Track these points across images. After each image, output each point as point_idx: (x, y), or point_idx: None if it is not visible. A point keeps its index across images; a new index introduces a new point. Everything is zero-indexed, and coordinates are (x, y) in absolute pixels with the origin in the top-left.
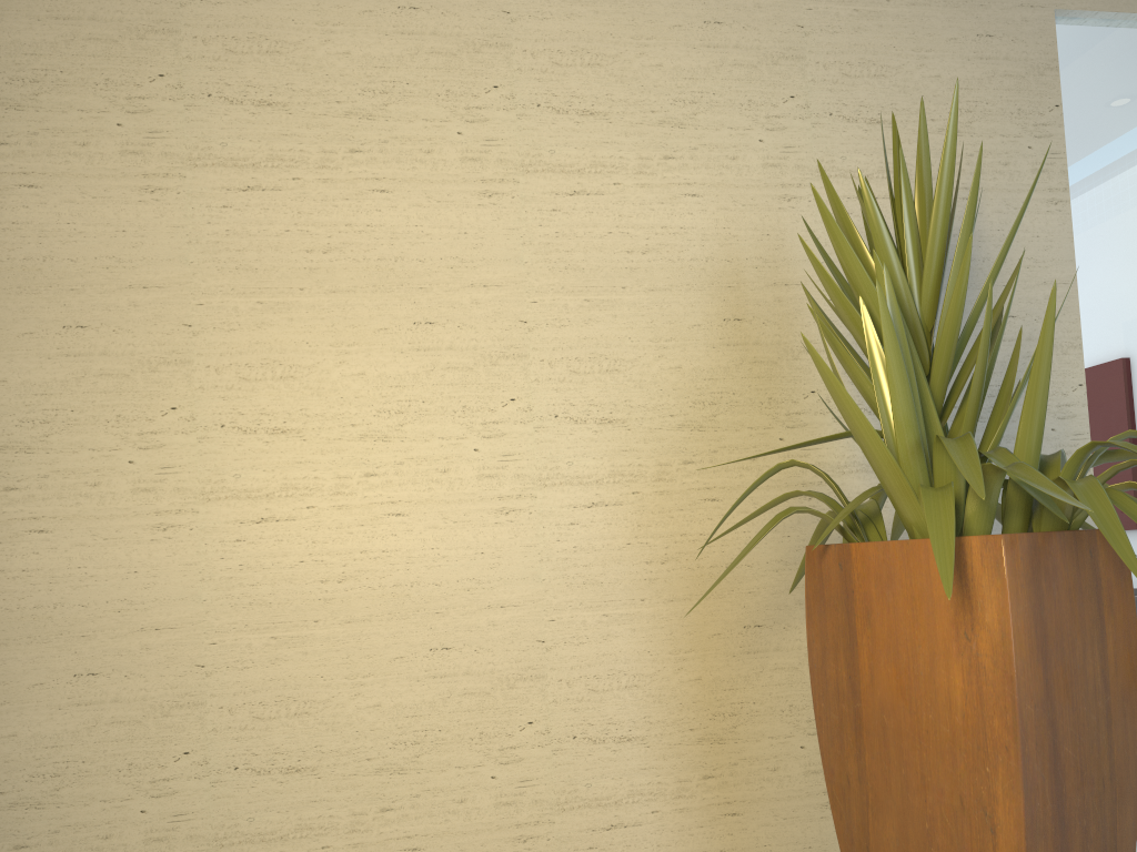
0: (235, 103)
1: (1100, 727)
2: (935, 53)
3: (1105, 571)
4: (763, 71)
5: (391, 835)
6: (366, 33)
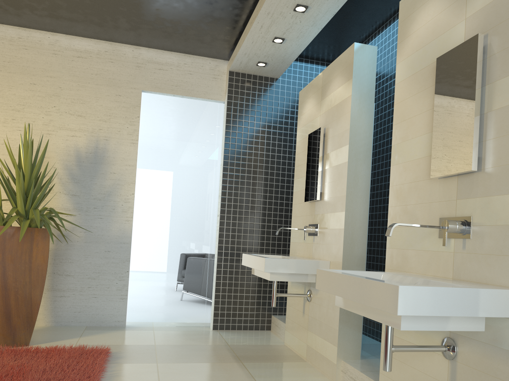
0: None
1: (26, 270)
2: (101, 99)
3: (37, 237)
4: (46, 98)
5: None
6: None
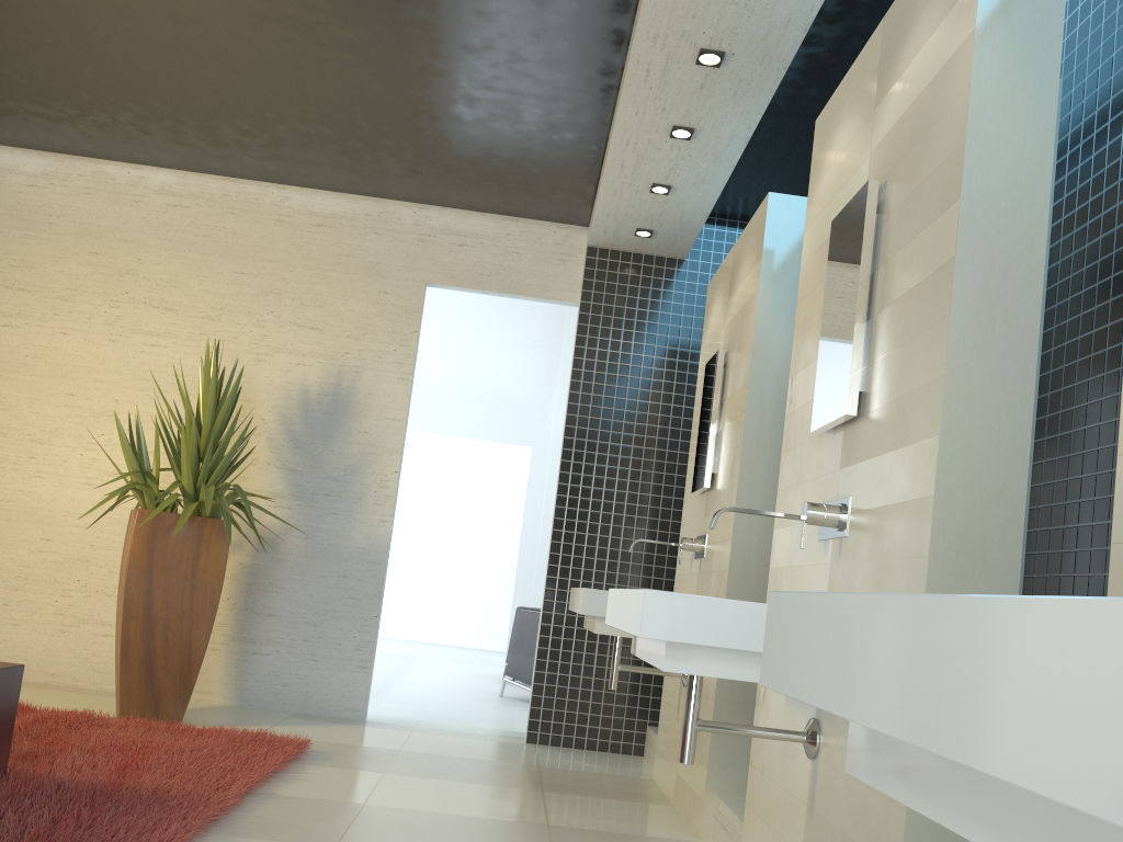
0: (9, 288)
1: (186, 590)
2: (353, 298)
3: (208, 534)
4: (260, 298)
5: (5, 616)
6: (73, 263)
